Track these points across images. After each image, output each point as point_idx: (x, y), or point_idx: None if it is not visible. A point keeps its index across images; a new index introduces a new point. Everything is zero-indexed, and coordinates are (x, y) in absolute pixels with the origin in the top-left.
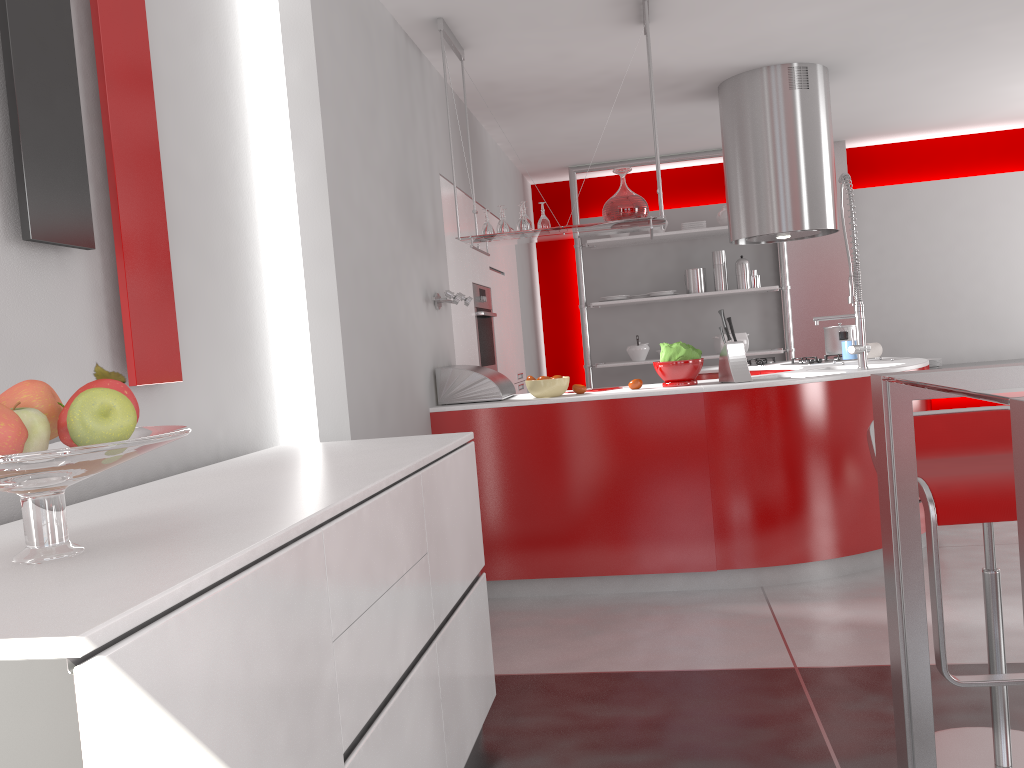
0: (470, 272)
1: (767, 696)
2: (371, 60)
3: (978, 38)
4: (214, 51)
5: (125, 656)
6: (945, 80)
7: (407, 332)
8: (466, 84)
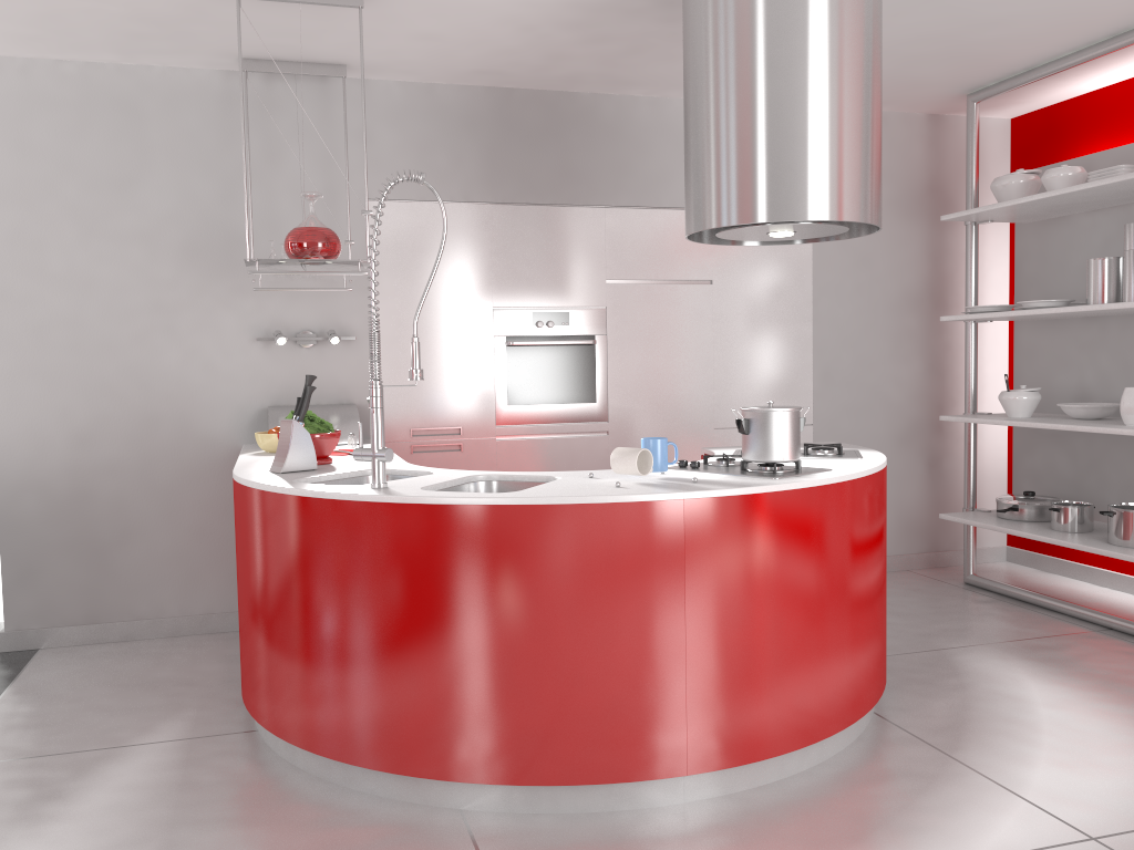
0: (487, 296)
1: None
2: (134, 134)
3: None
4: None
5: None
6: None
7: (185, 373)
8: (463, 79)
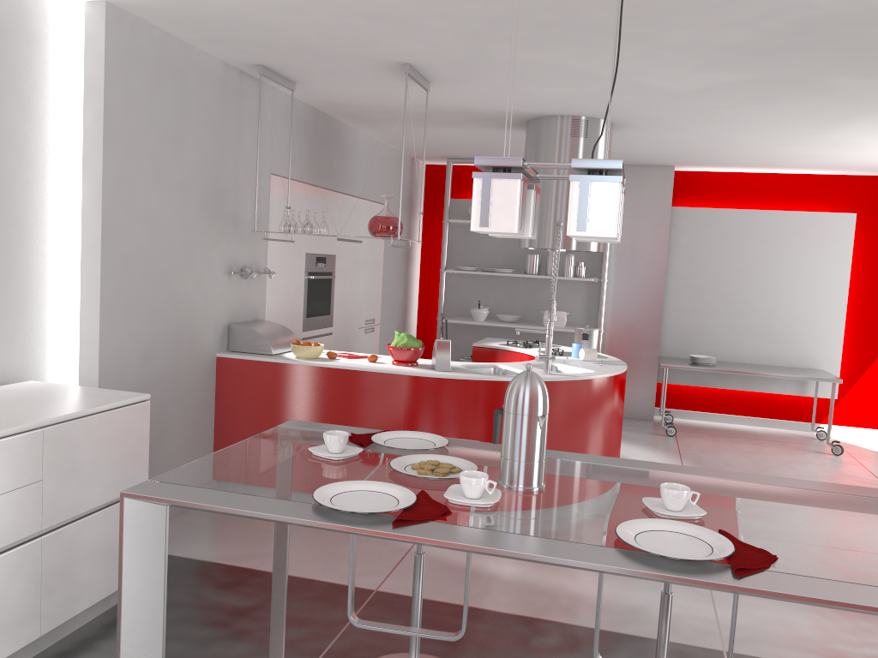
0: (304, 245)
1: (332, 607)
2: (183, 100)
3: (723, 116)
4: (17, 105)
5: None
6: (723, 138)
7: (195, 298)
8: (315, 102)
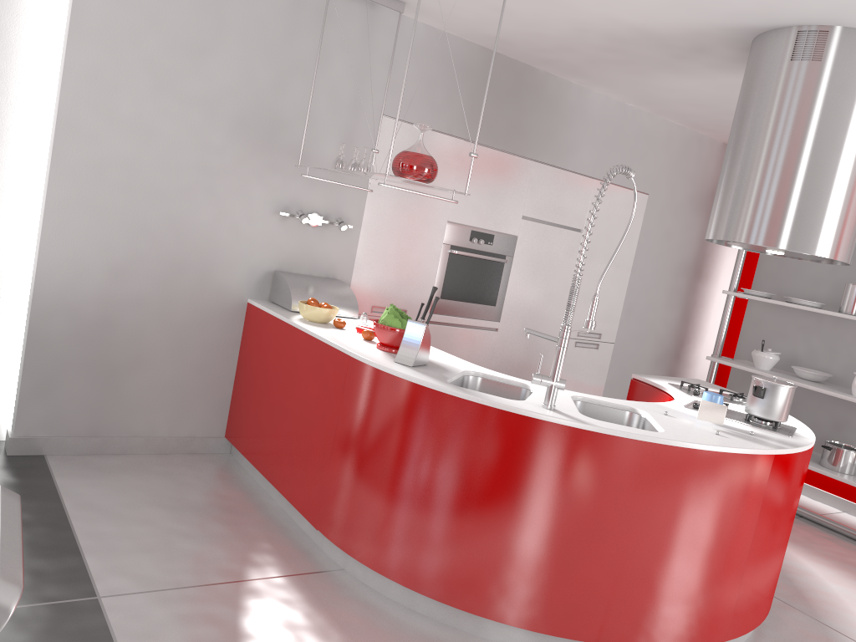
0: (446, 211)
1: None
2: (216, 8)
3: None
4: None
5: None
6: None
7: (214, 230)
8: (474, 37)
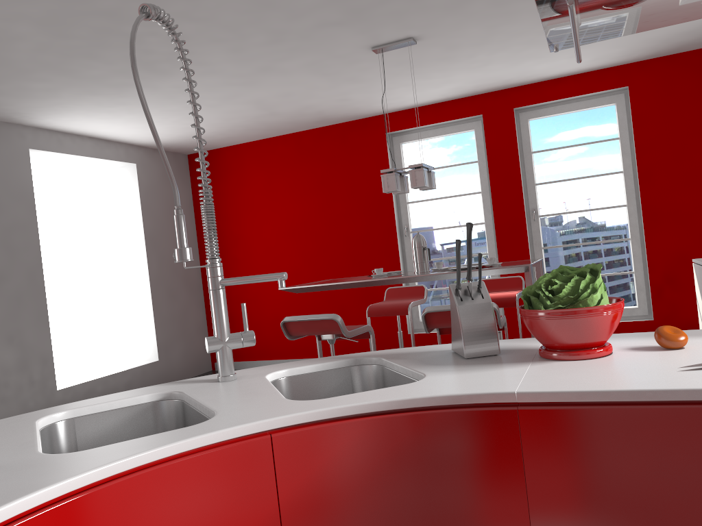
0: None
1: None
2: None
3: None
4: None
5: (693, 265)
6: None
7: None
8: None
